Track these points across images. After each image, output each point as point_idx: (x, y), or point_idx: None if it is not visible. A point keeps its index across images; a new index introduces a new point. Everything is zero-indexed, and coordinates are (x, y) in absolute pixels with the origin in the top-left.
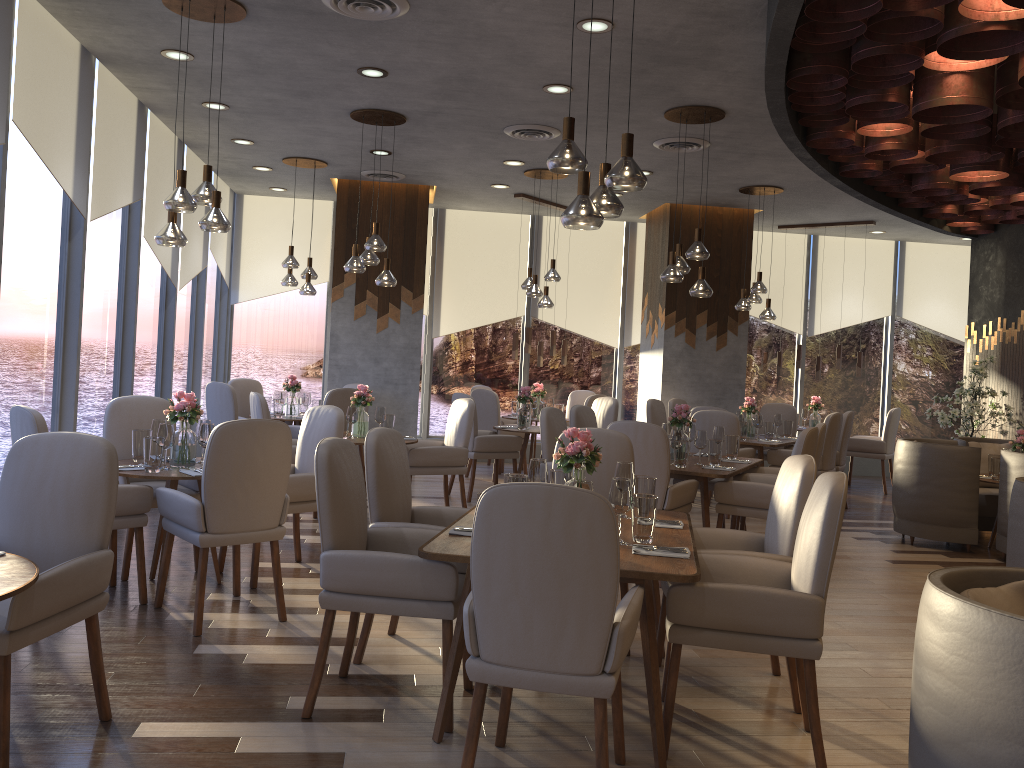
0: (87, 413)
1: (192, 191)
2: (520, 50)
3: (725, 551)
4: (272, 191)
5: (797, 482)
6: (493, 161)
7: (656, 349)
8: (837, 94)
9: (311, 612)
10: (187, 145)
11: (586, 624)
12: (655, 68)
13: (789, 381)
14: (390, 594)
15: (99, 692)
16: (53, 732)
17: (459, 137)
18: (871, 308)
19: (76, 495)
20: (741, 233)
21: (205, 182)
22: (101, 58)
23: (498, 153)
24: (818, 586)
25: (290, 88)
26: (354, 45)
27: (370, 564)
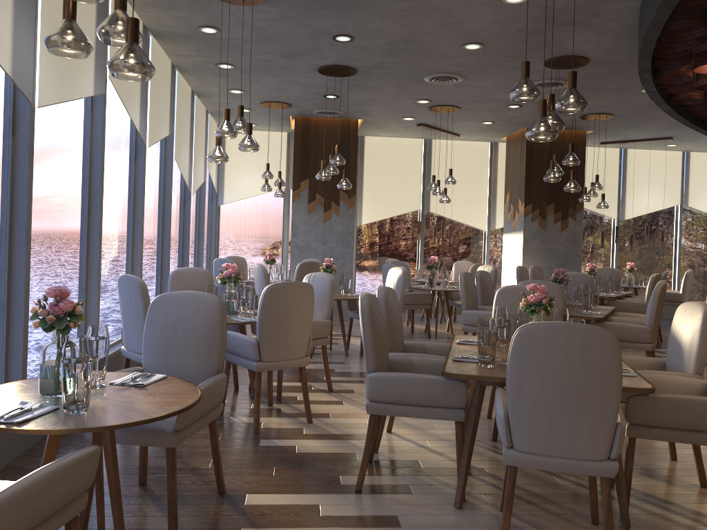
0: (144, 280)
1: (198, 127)
2: (454, 18)
3: (648, 371)
4: None
5: (699, 321)
6: (409, 100)
7: (517, 231)
8: (690, 42)
9: (326, 416)
10: (197, 95)
11: (596, 424)
12: (548, 28)
13: (607, 252)
14: (418, 403)
15: (218, 473)
16: (190, 501)
17: (390, 84)
18: (666, 200)
19: (200, 335)
20: (577, 148)
21: (239, 117)
22: (155, 34)
23: (414, 94)
24: None
25: (281, 51)
26: (336, 18)
27: (404, 382)
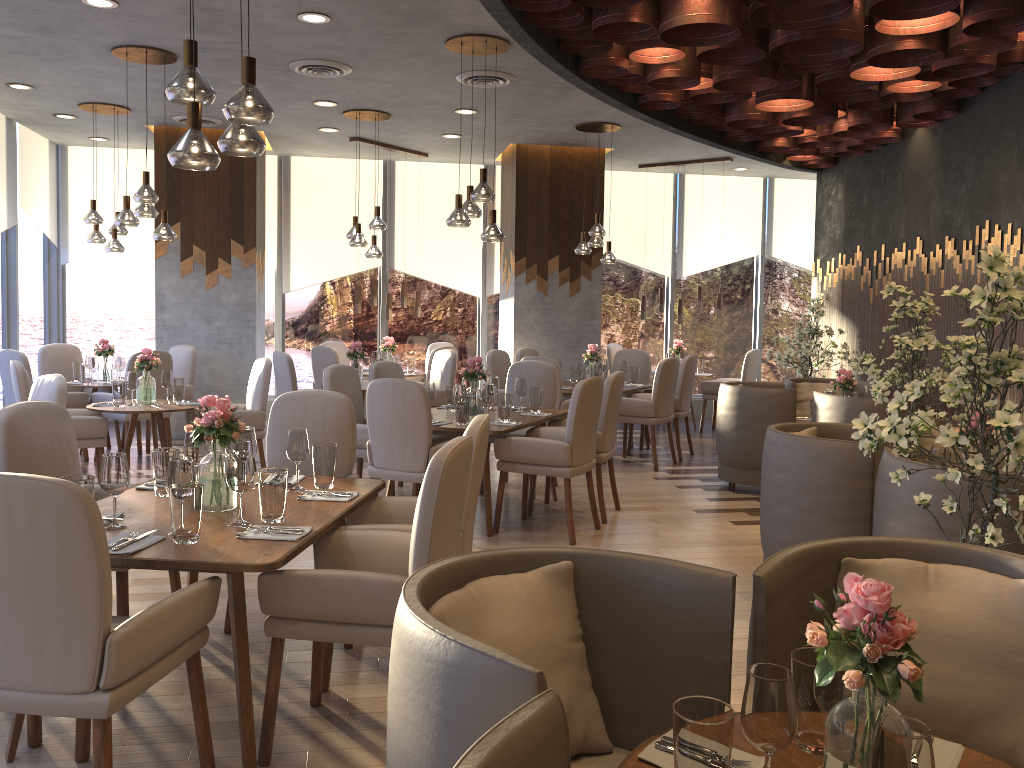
0: None
1: None
2: None
3: (378, 526)
4: (95, 141)
5: None
6: (303, 102)
7: (509, 297)
8: (579, 15)
9: None
10: None
11: (71, 635)
12: None
13: (659, 325)
14: None
15: None
16: None
17: None
18: (740, 248)
19: None
20: (592, 174)
21: None
22: None
23: (302, 93)
24: (418, 568)
25: (24, 23)
26: None
27: None
